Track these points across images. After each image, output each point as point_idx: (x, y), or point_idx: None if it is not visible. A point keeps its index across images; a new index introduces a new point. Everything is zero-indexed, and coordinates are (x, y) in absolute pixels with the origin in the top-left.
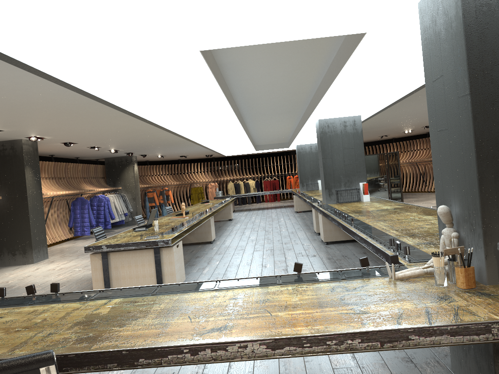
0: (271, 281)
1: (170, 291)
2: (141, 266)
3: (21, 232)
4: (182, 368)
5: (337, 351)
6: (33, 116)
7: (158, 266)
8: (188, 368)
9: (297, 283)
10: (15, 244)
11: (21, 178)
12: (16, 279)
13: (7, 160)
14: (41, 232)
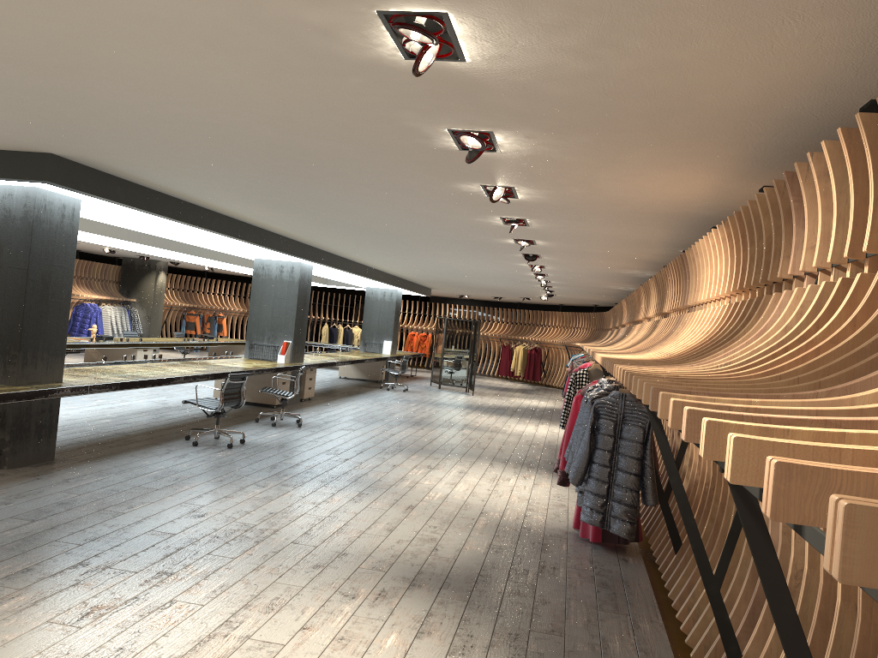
0: None
1: None
2: None
3: None
4: None
5: None
6: None
7: None
8: None
9: None
10: None
11: None
12: None
13: None
14: None
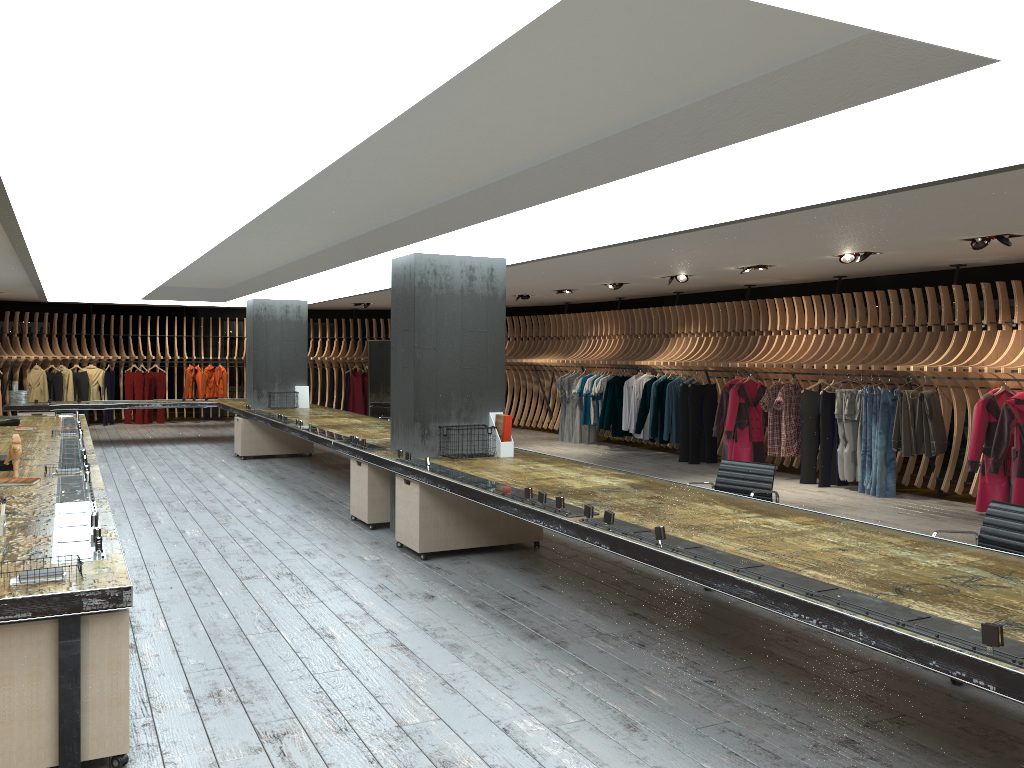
0: None
1: None
2: None
3: None
4: None
5: None
6: None
7: (69, 681)
8: None
9: None
10: None
11: None
12: None
13: None
14: None
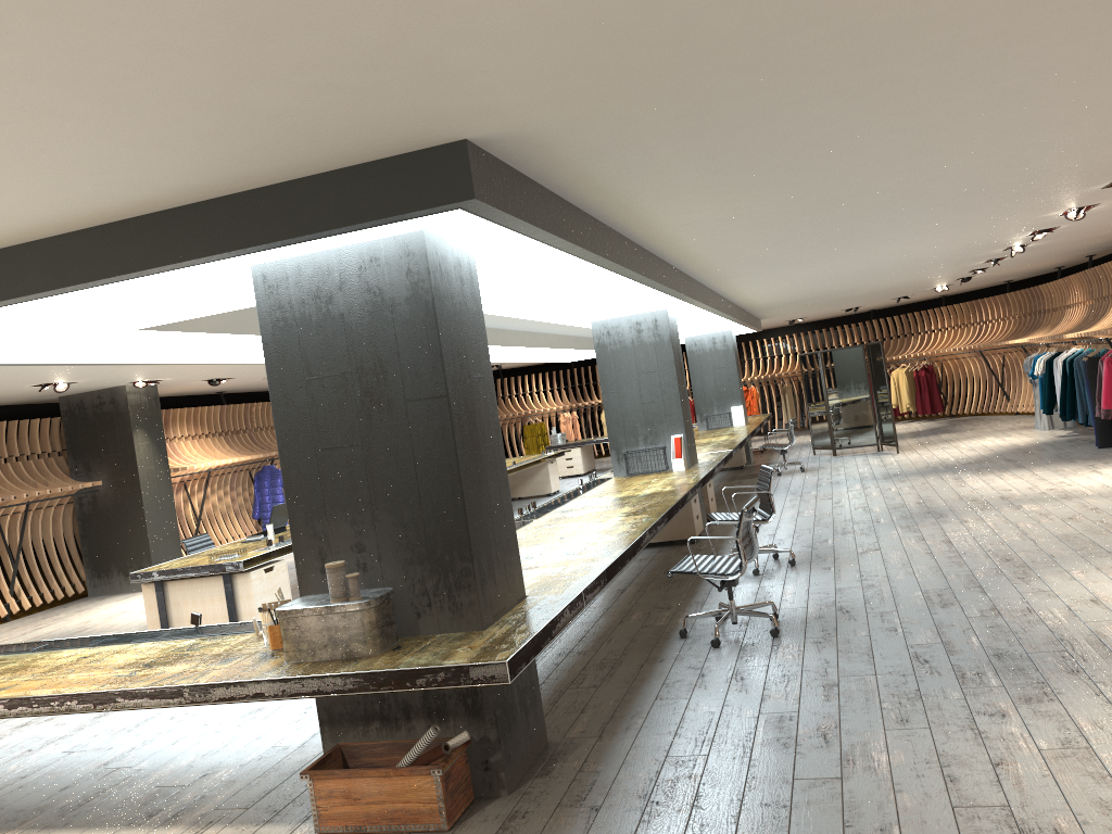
0: (156, 636)
1: (51, 647)
2: (210, 601)
3: (134, 538)
4: (126, 743)
5: (60, 711)
6: (91, 367)
7: (230, 602)
8: (131, 743)
9: (172, 639)
10: (127, 557)
11: (128, 450)
12: (104, 617)
13: (106, 422)
14: (170, 535)
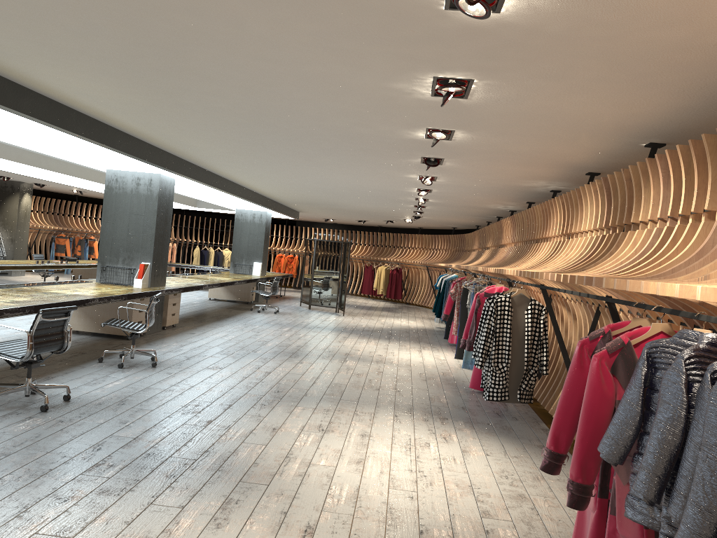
0: None
1: None
2: None
3: None
4: None
5: None
6: None
7: None
8: None
9: None
10: None
11: None
12: None
13: None
14: None
